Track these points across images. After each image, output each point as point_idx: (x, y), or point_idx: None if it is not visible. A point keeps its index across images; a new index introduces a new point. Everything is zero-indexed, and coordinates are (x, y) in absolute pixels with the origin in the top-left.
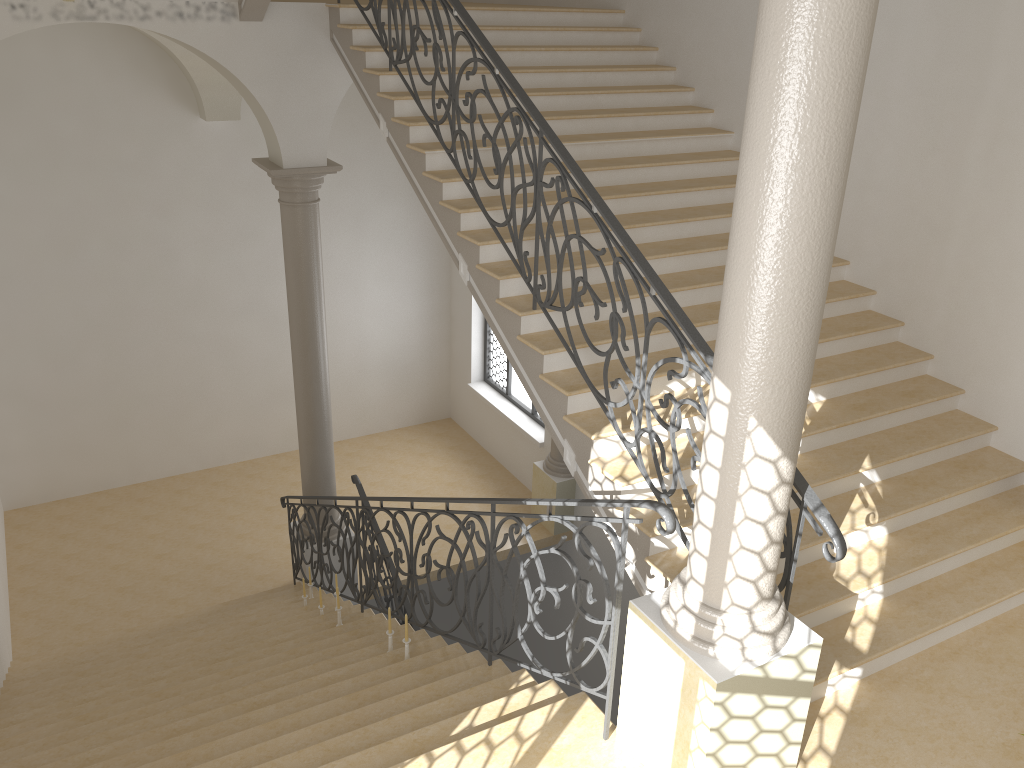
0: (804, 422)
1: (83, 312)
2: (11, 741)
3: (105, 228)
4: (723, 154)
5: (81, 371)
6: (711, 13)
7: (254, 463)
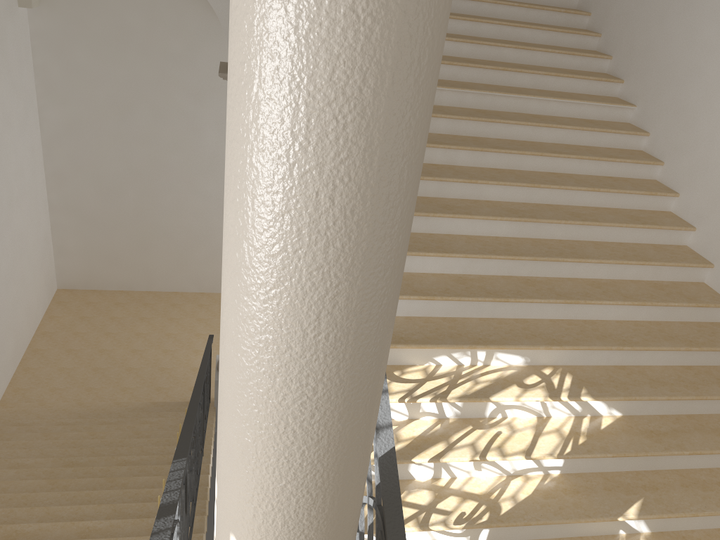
0: (577, 439)
1: (128, 160)
2: None
3: (152, 101)
4: (616, 126)
5: (121, 202)
6: None
7: None
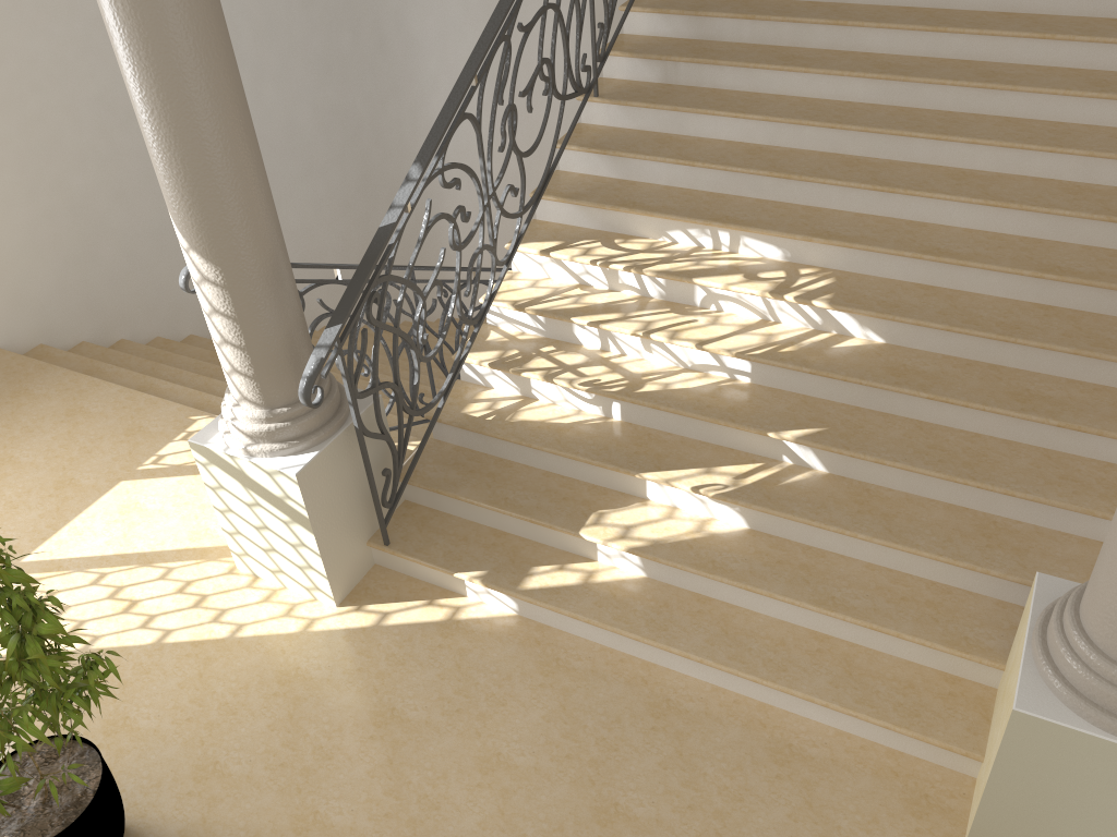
0: (783, 347)
1: None
2: (314, 333)
3: None
4: None
5: None
6: None
7: None
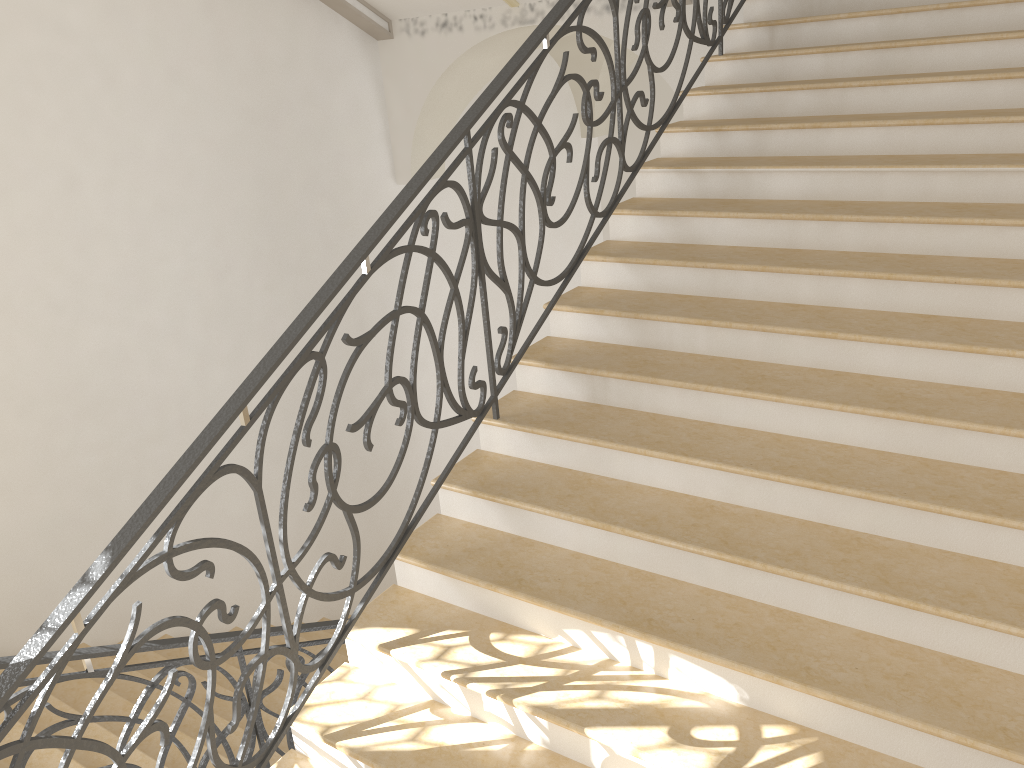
0: None
1: None
2: None
3: None
4: None
5: None
6: None
7: None
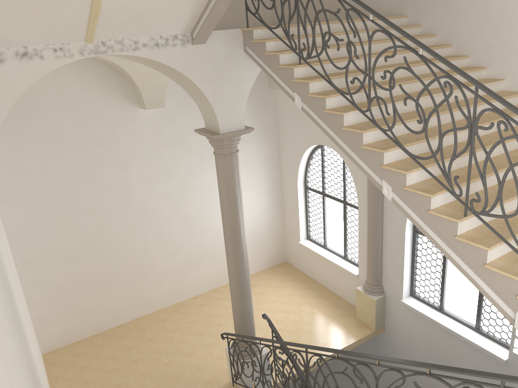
0: None
1: (81, 230)
2: None
3: (90, 179)
4: (505, 93)
5: (81, 264)
6: (480, 8)
7: (182, 304)
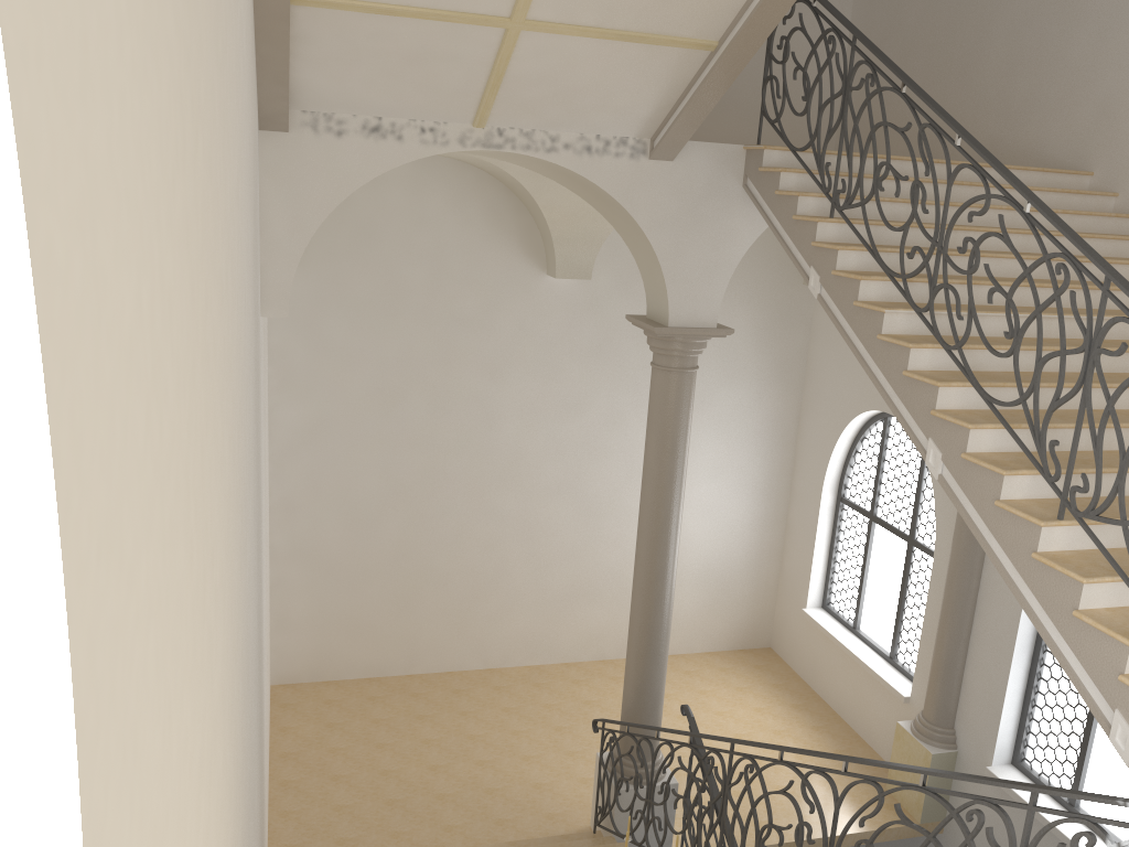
0: None
1: (391, 473)
2: None
3: (430, 384)
4: None
5: (377, 538)
6: None
7: (541, 670)
